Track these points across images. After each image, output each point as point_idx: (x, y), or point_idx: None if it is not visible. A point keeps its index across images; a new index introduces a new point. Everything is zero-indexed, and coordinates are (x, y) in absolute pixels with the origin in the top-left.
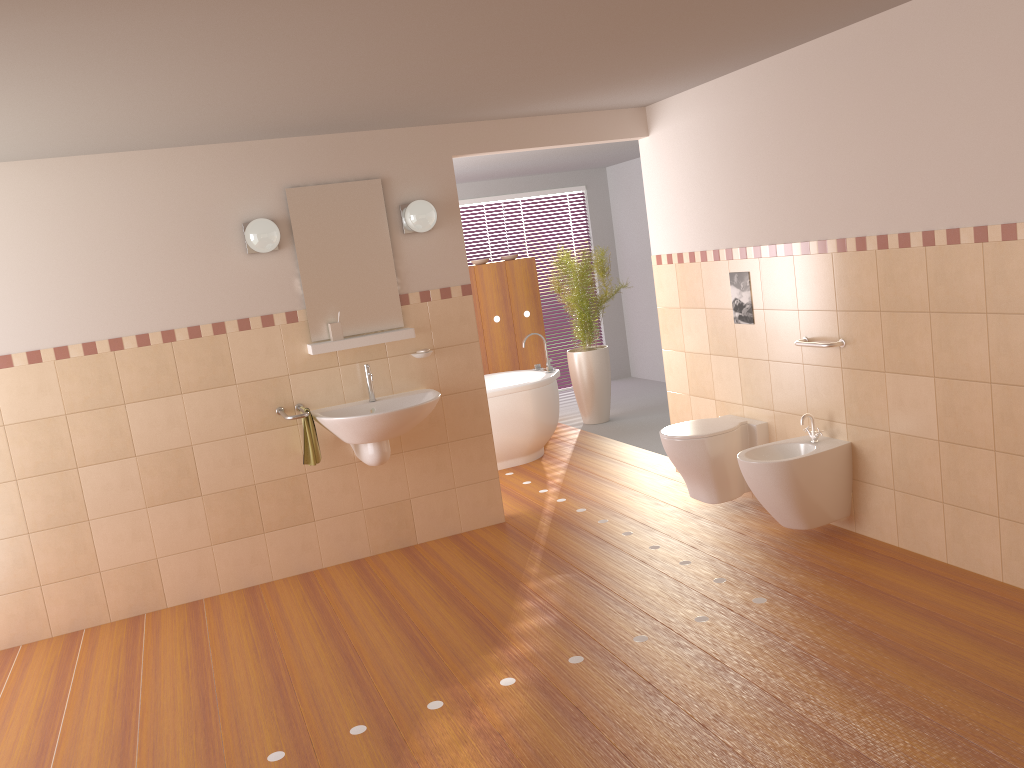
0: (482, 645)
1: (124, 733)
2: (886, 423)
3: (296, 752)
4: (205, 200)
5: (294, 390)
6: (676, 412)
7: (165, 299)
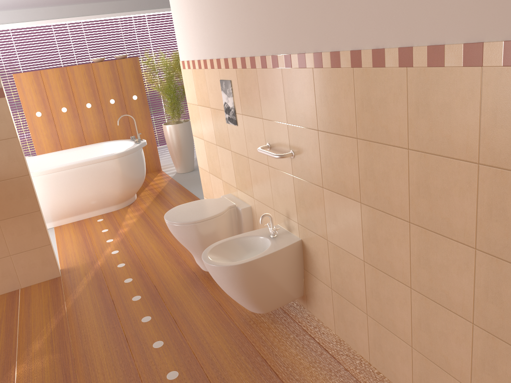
0: None
1: None
2: (325, 232)
3: None
4: None
5: None
6: (204, 183)
7: None
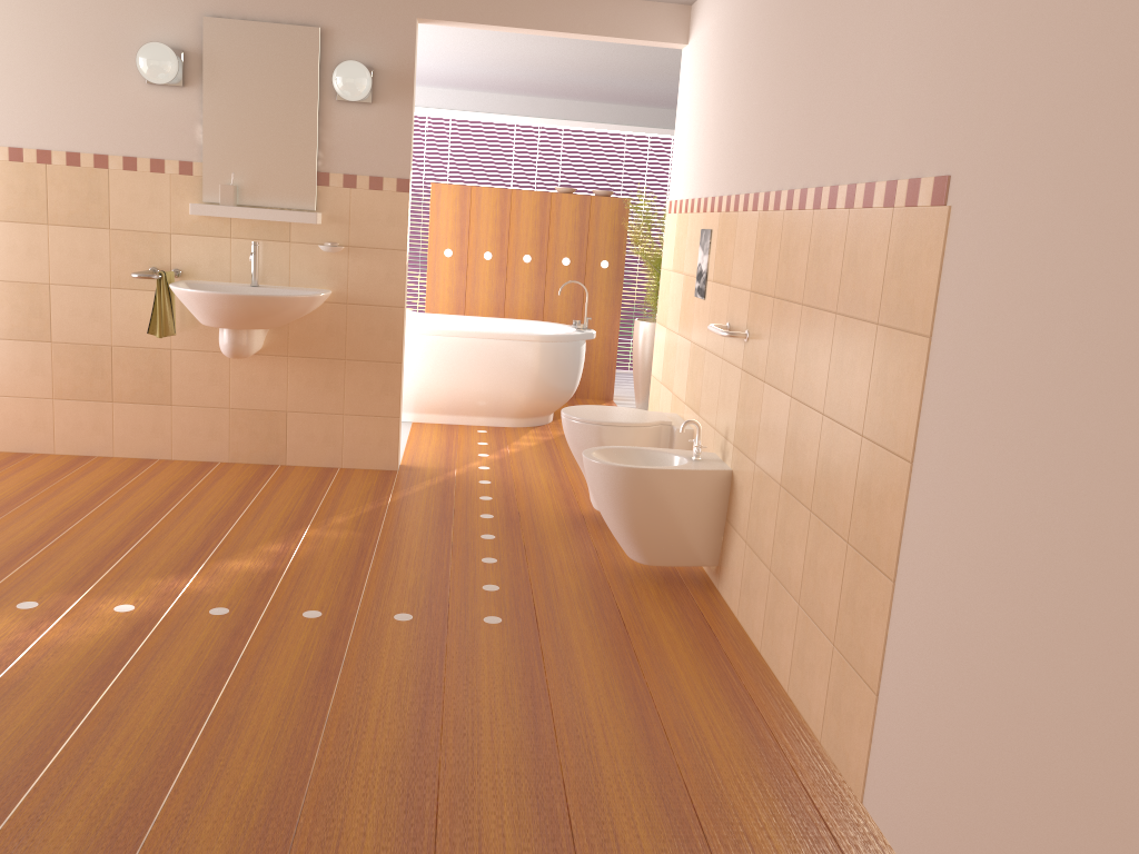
0: (167, 569)
1: None
2: (754, 451)
3: None
4: (110, 11)
5: (174, 252)
6: (652, 402)
7: (47, 115)
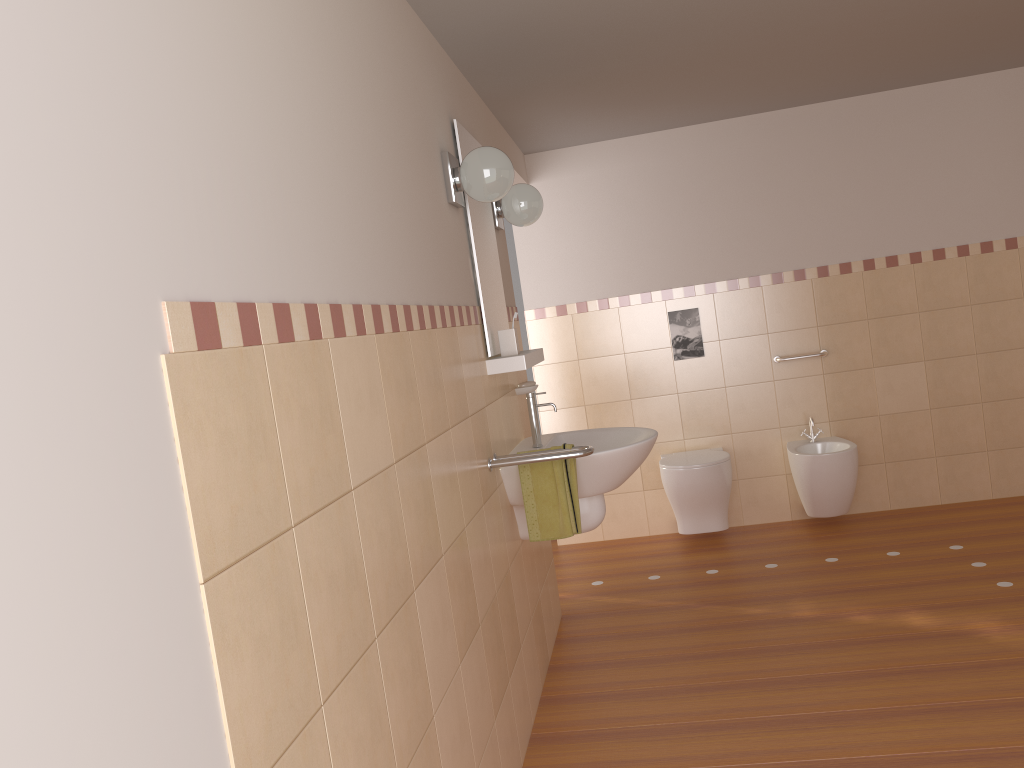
0: (960, 641)
1: None
2: (875, 409)
3: None
4: (421, 96)
5: (490, 431)
6: None
7: (422, 247)
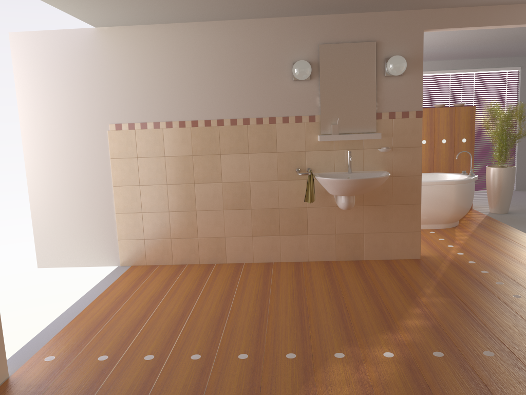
0: (380, 327)
1: (180, 320)
2: None
3: (253, 357)
4: (275, 48)
5: (307, 160)
6: None
7: (247, 101)
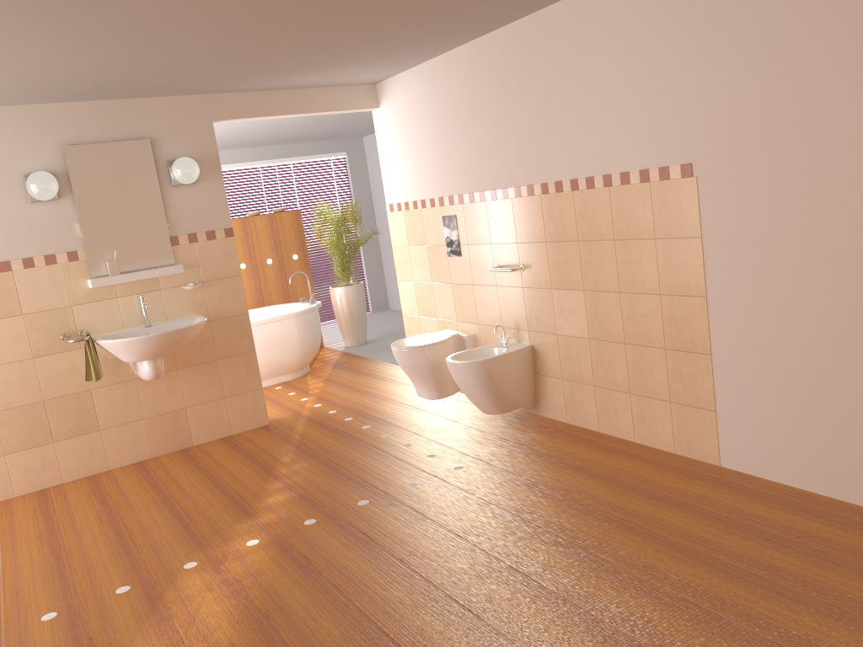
0: (236, 518)
1: None
2: (554, 328)
3: (67, 611)
4: None
5: (77, 319)
6: (410, 330)
7: None
